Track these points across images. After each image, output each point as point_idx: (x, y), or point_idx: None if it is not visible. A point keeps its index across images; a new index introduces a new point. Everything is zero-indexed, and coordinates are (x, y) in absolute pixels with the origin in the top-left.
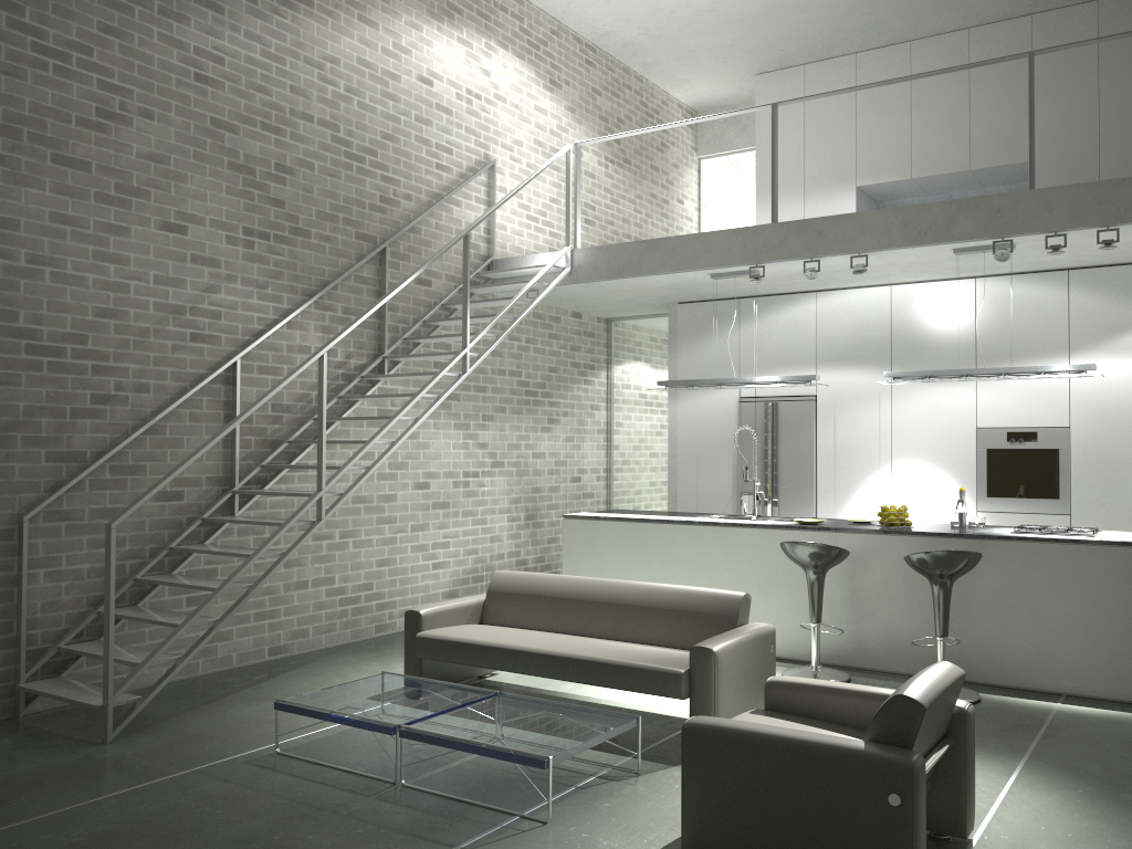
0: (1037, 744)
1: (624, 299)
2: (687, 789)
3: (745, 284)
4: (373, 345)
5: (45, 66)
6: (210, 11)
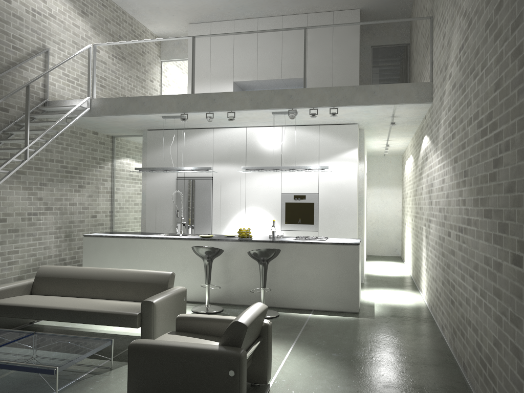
0: (301, 334)
1: (119, 126)
2: (130, 378)
3: (180, 122)
4: None
5: None
6: None
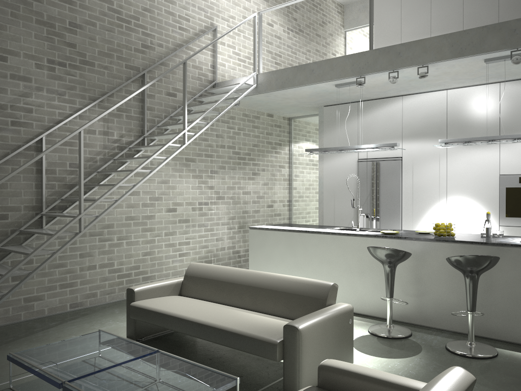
0: None
1: (292, 104)
2: None
3: (358, 92)
4: (138, 130)
5: None
6: None
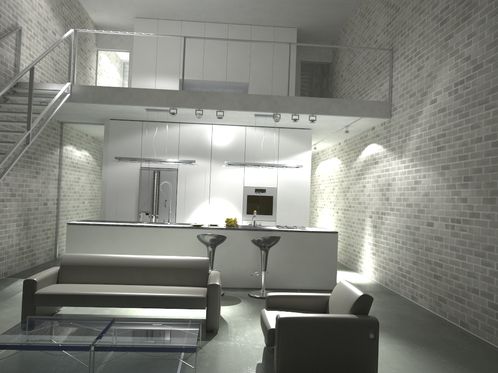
0: None
1: (85, 113)
2: (281, 348)
3: (154, 115)
4: None
5: None
6: None
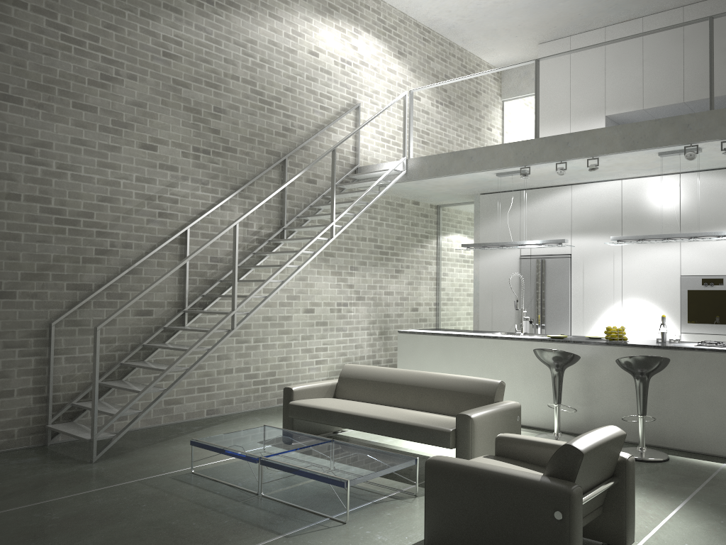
0: (700, 490)
1: (444, 191)
2: (427, 503)
3: (522, 180)
4: (277, 221)
5: (69, 49)
6: (173, 13)
